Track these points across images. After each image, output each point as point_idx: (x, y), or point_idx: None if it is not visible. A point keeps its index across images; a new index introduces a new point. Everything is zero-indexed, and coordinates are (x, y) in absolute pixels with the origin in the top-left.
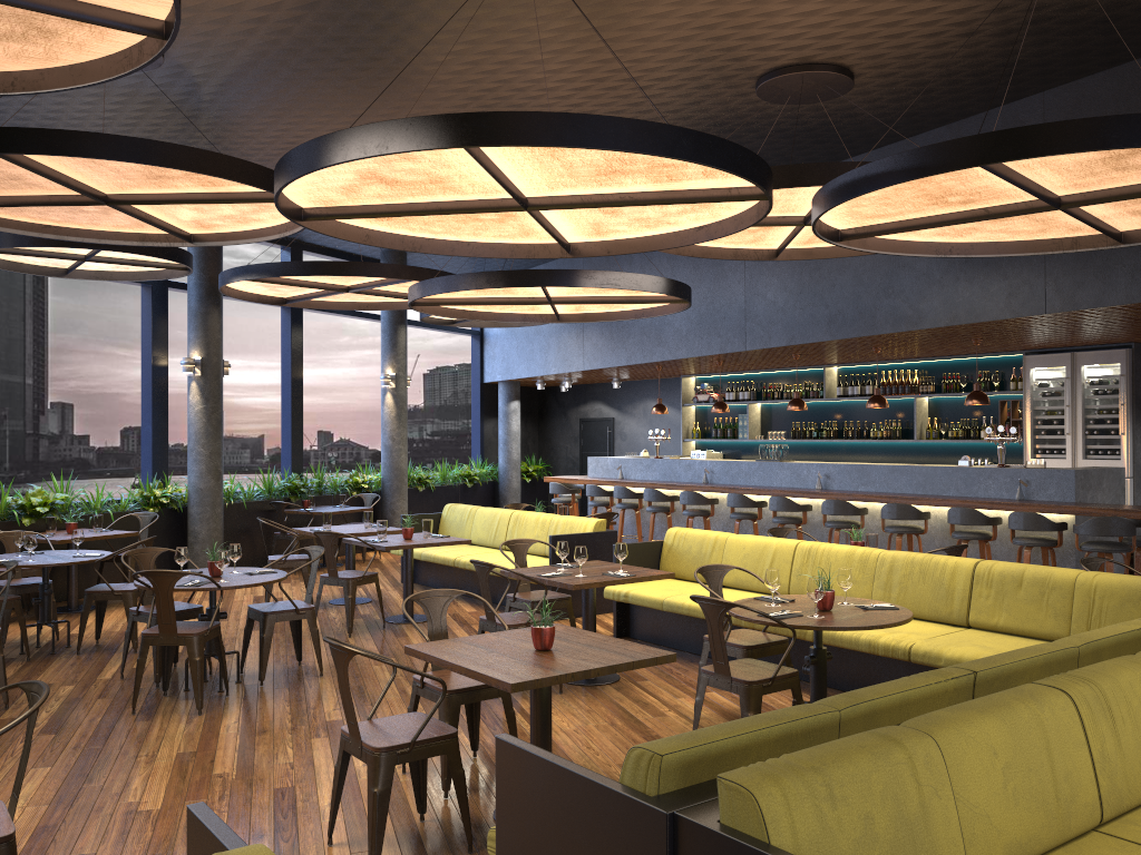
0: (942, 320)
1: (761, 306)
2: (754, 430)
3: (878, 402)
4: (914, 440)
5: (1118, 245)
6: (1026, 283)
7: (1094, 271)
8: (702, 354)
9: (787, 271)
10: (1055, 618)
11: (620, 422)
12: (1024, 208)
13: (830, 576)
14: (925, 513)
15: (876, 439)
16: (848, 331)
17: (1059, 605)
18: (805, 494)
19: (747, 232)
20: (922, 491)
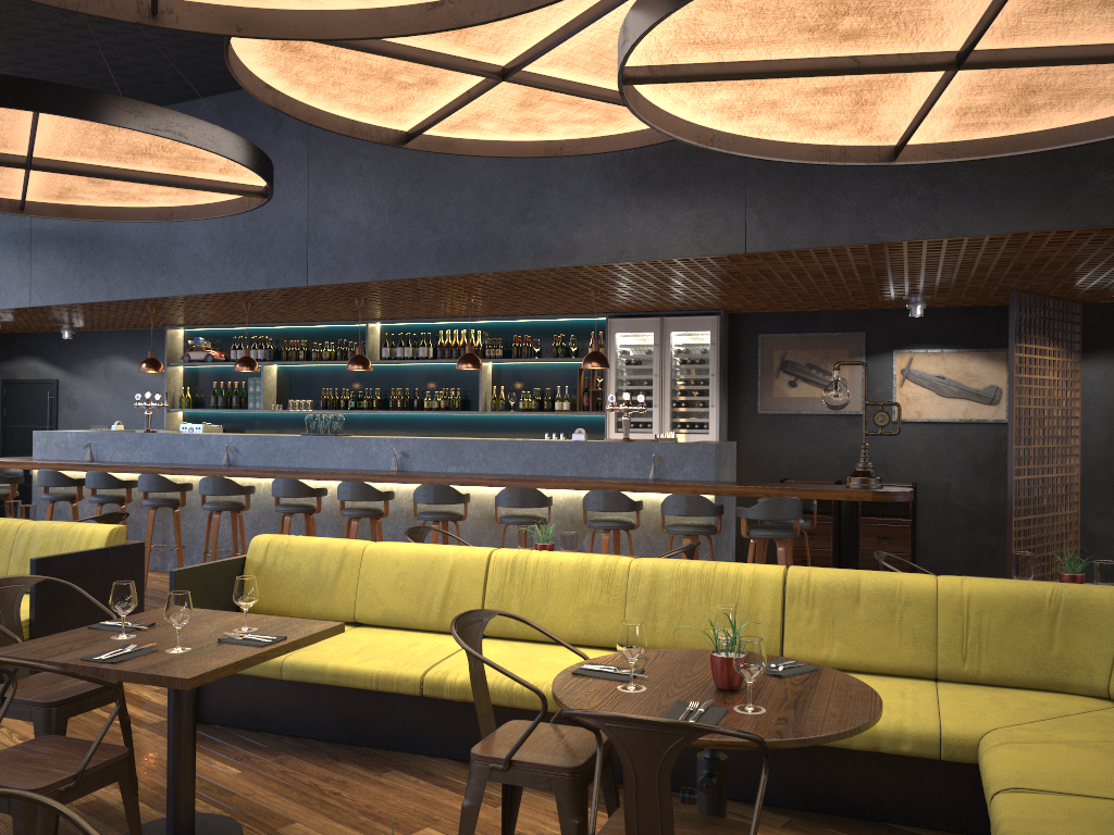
0: (604, 255)
1: (334, 227)
2: (270, 398)
3: (473, 362)
4: (479, 412)
5: (892, 162)
6: (721, 214)
7: (810, 203)
8: (237, 289)
9: (375, 181)
10: (915, 645)
11: (68, 386)
12: (911, 63)
13: (553, 600)
14: (550, 499)
15: (431, 410)
16: (468, 264)
17: (918, 626)
18: (386, 478)
19: (395, 86)
20: (531, 471)
